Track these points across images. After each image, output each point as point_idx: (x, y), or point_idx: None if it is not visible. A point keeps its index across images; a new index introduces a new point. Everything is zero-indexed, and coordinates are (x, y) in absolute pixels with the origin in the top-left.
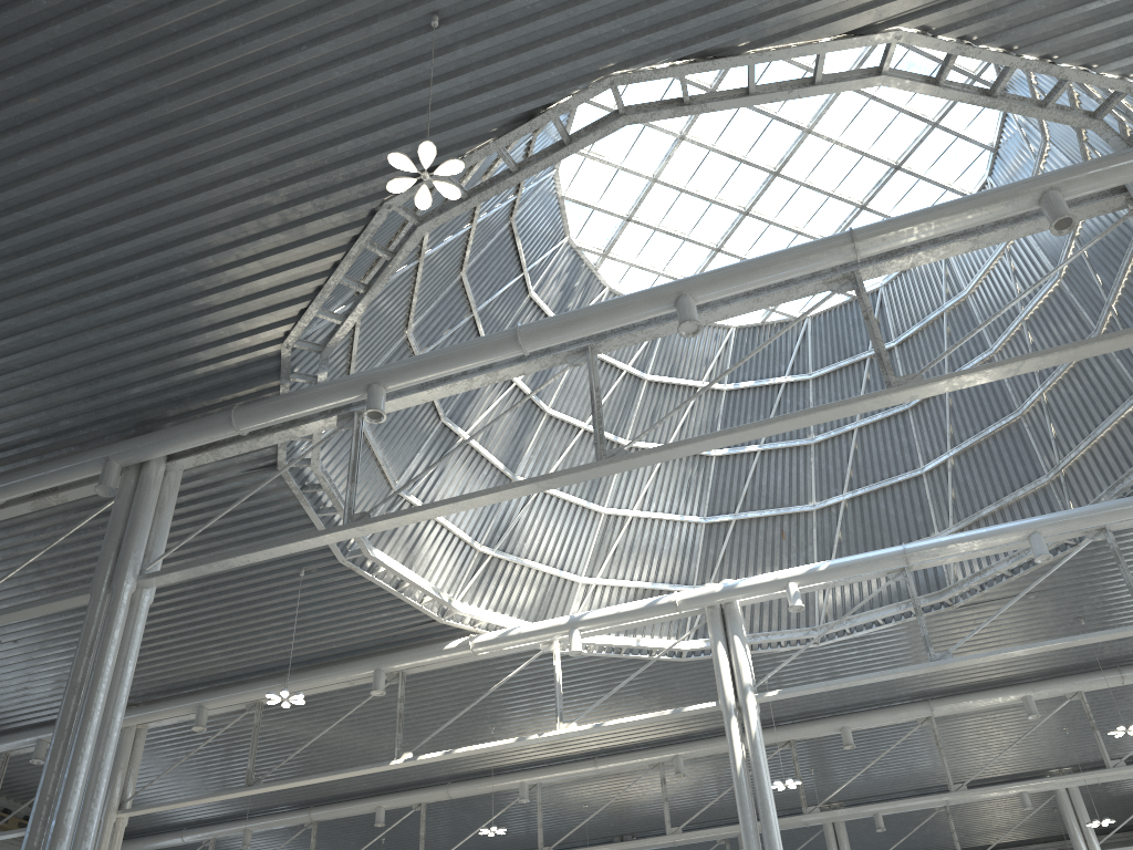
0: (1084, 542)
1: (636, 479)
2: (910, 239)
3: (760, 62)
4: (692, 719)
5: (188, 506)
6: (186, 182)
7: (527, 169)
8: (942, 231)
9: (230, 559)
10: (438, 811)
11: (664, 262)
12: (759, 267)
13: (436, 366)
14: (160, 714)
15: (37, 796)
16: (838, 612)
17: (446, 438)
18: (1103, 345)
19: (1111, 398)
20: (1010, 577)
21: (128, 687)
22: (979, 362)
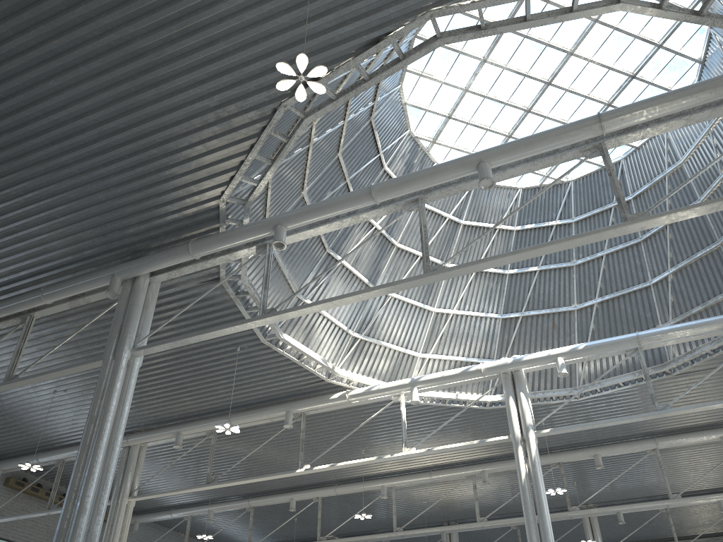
0: None
1: (455, 289)
2: (640, 119)
3: None
4: (493, 447)
5: (165, 305)
6: (154, 93)
7: (375, 78)
8: (663, 113)
9: (188, 338)
10: (330, 502)
11: (473, 146)
12: (534, 141)
13: (318, 212)
14: (154, 437)
15: (68, 486)
16: (591, 378)
17: (330, 262)
18: None
19: None
20: (712, 355)
21: (126, 419)
22: None
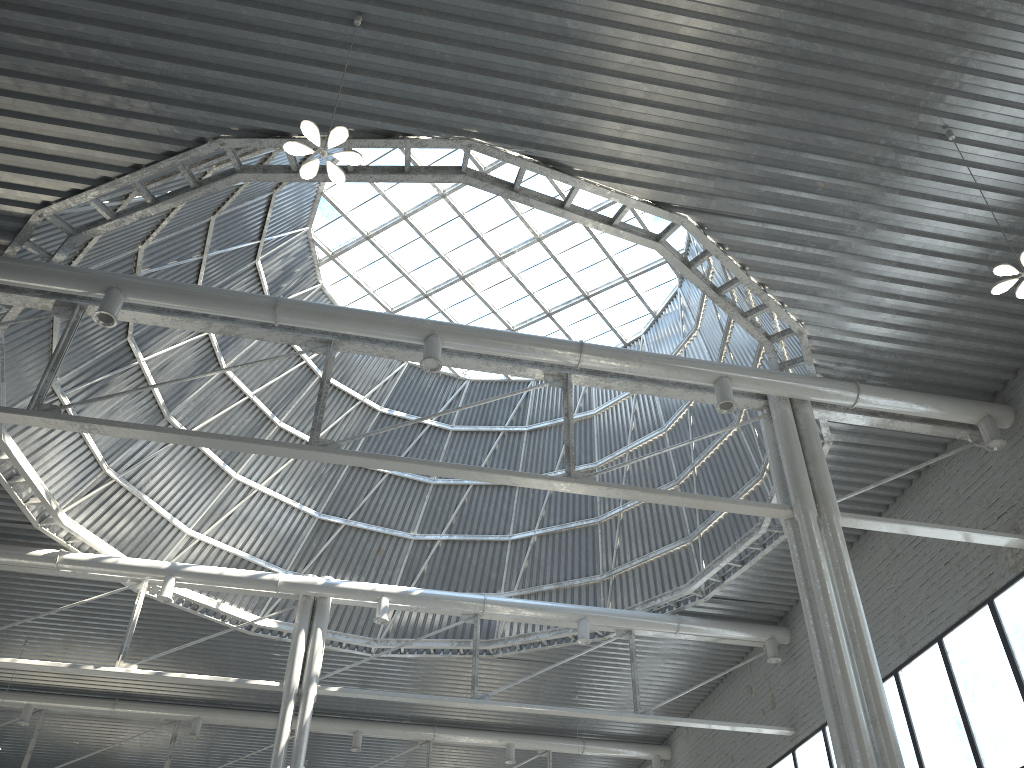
0: (614, 637)
1: (275, 459)
2: (620, 369)
3: (584, 189)
4: (226, 688)
5: None
6: (32, 21)
7: (362, 175)
8: (644, 373)
9: None
10: None
11: (377, 286)
12: (504, 339)
13: (187, 299)
14: None
15: None
16: (399, 632)
17: (123, 357)
18: (723, 505)
19: (668, 534)
20: (545, 646)
21: None
22: (584, 469)
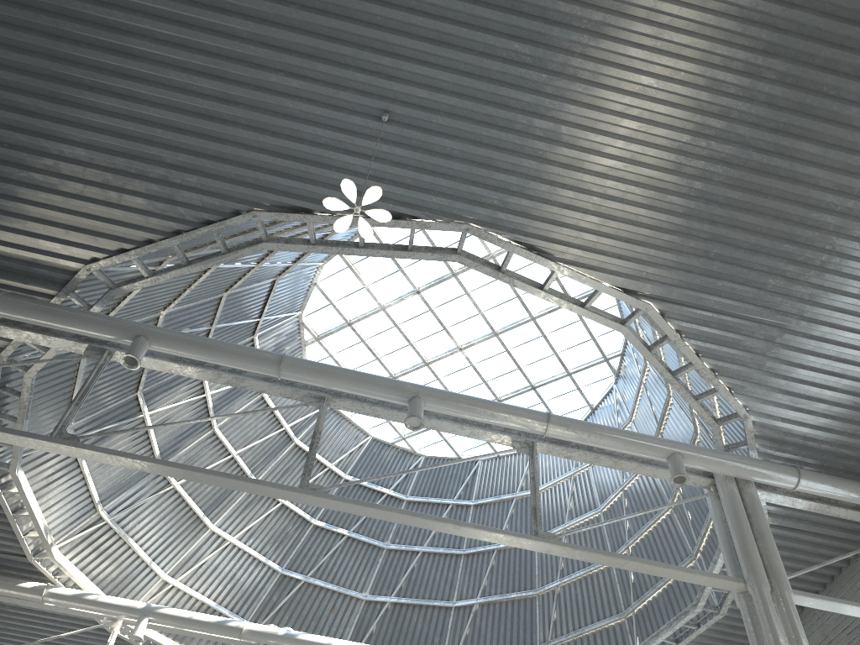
0: None
1: (248, 514)
2: (582, 439)
3: (563, 274)
4: None
5: None
6: (112, 103)
7: (370, 250)
8: (604, 445)
9: None
10: None
11: (353, 366)
12: (480, 405)
13: (203, 350)
14: None
15: None
16: None
17: (131, 409)
18: (680, 574)
19: (603, 610)
20: None
21: None
22: None
